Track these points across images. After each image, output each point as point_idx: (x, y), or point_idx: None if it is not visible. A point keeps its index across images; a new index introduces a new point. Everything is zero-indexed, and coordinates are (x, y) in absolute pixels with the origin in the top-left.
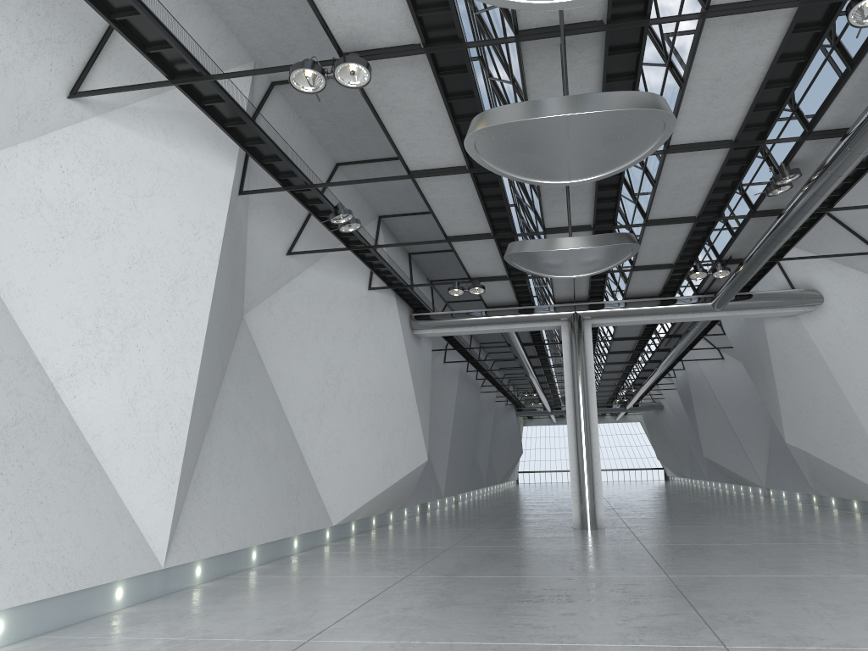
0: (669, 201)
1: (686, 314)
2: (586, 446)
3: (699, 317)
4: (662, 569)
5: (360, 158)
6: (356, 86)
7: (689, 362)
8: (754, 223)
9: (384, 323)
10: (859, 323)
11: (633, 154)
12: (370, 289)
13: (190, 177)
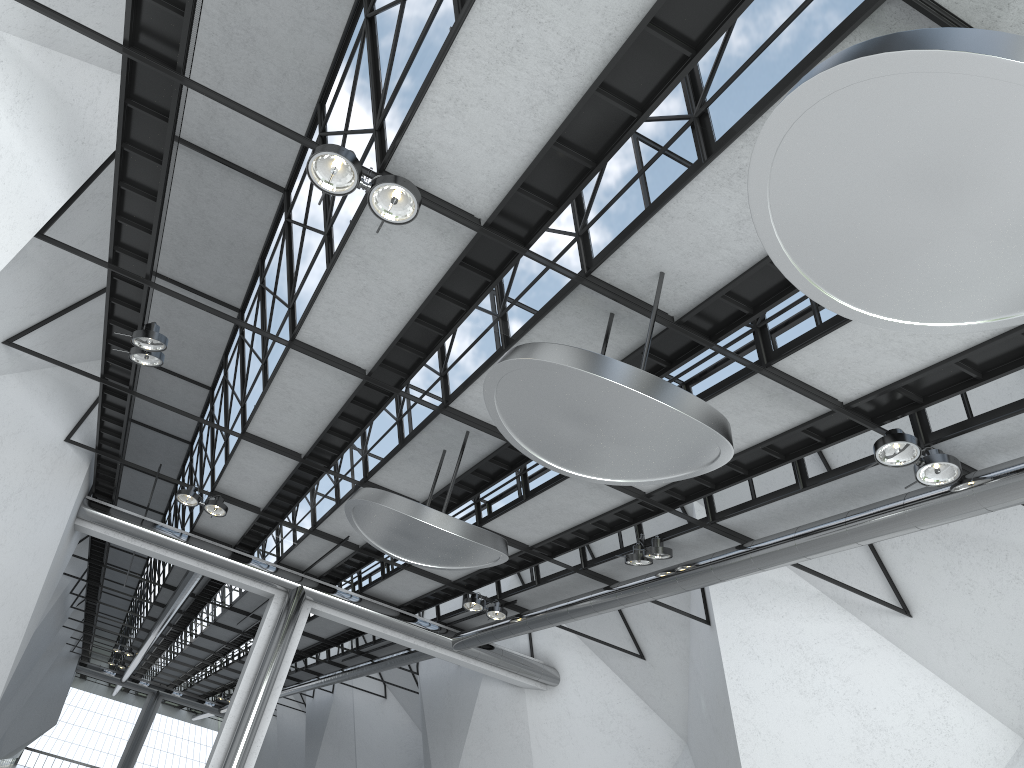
0: (522, 518)
1: (420, 640)
2: (237, 767)
3: (432, 650)
4: None
5: (180, 279)
6: (385, 217)
7: (343, 686)
8: (572, 579)
9: (56, 494)
10: (585, 722)
11: (648, 475)
12: (68, 441)
13: (6, 175)
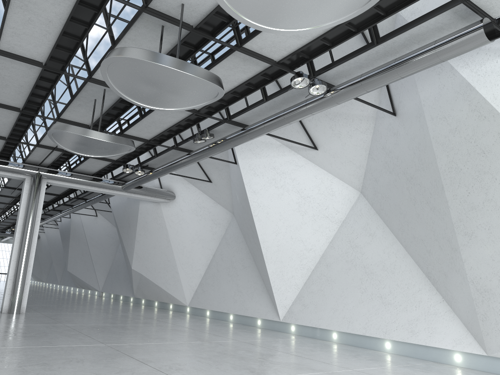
0: (142, 127)
1: (105, 189)
2: (26, 259)
3: (112, 192)
4: (96, 340)
5: None
6: None
7: (75, 214)
8: (172, 152)
9: None
10: (189, 213)
11: (189, 105)
12: None
13: None
